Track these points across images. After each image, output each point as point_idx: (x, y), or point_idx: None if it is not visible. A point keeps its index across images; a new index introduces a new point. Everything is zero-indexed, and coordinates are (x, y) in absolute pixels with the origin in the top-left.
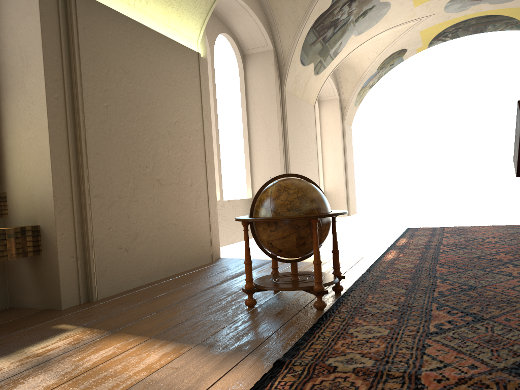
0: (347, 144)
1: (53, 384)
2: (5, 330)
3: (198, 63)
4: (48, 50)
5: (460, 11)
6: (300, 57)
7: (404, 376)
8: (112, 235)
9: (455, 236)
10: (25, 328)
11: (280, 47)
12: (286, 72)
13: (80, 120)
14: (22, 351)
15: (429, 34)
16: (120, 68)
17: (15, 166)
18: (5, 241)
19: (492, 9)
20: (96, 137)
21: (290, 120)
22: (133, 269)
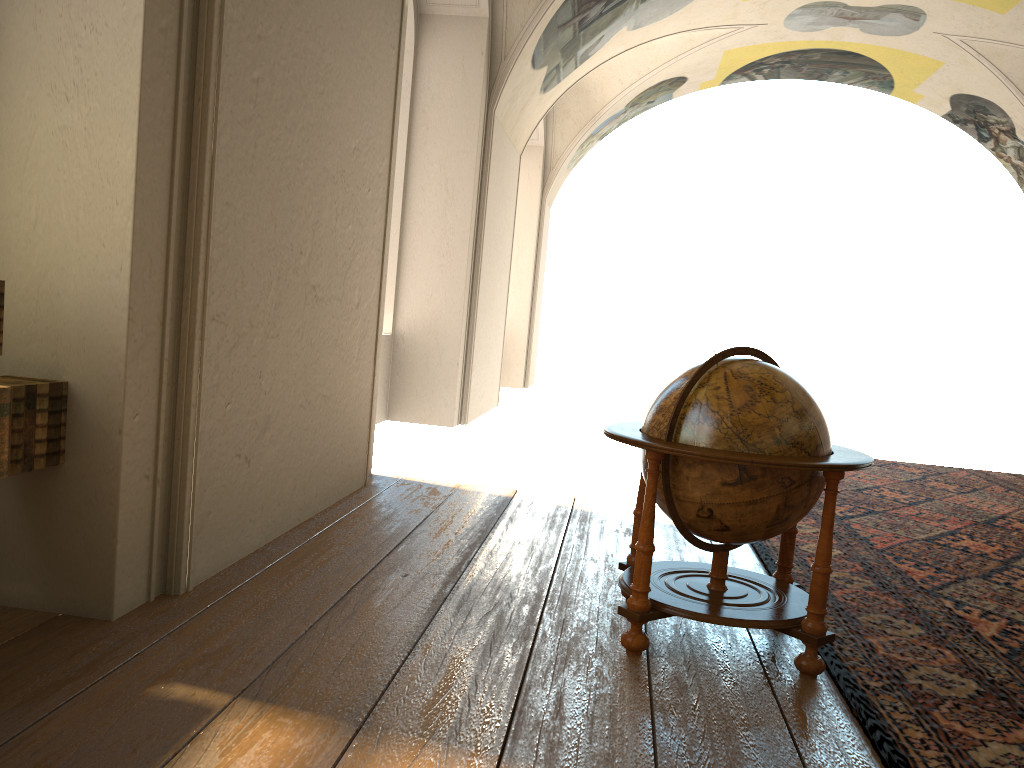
0: (542, 244)
1: None
2: (2, 697)
3: (401, 14)
4: None
5: (808, 31)
6: (534, 49)
7: None
8: (229, 421)
9: None
10: (63, 692)
11: (503, 18)
12: (506, 75)
13: (210, 106)
14: None
15: (736, 61)
16: None
17: (2, 200)
18: None
19: (859, 42)
20: (231, 159)
21: (492, 179)
22: (252, 507)
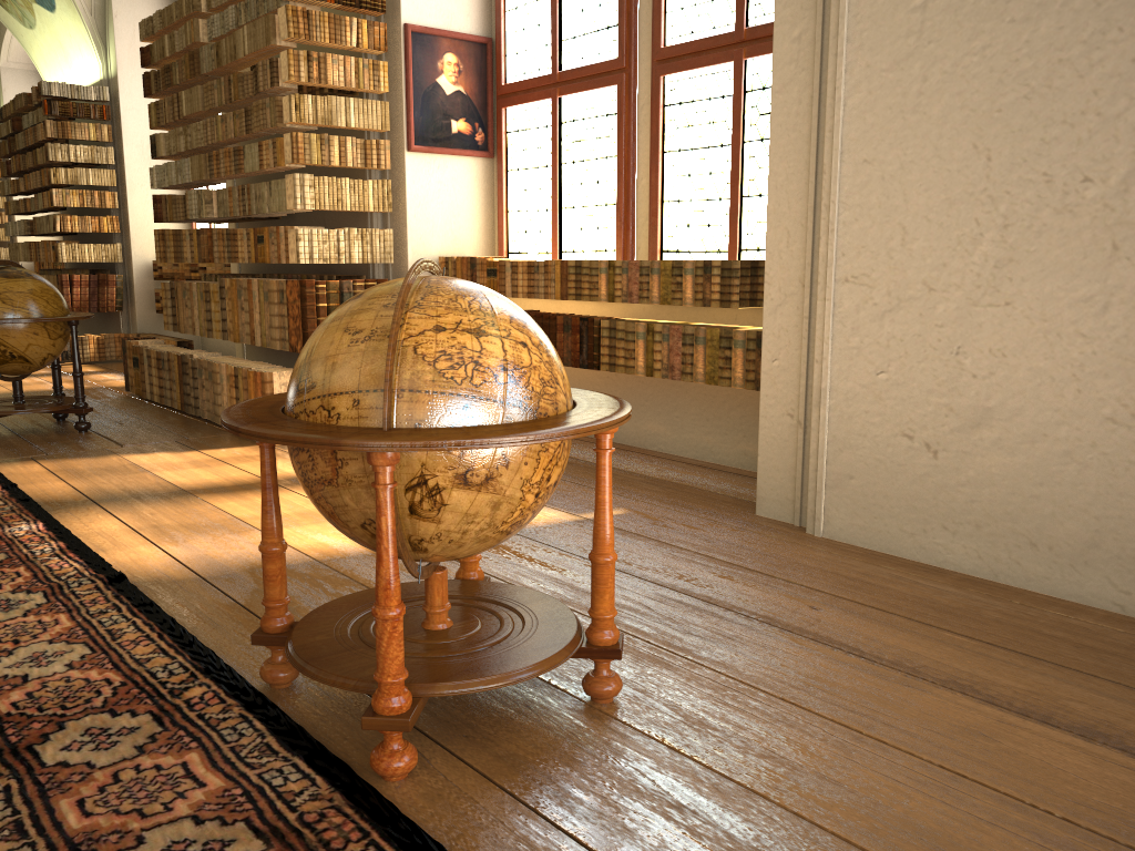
0: None
1: None
2: (648, 491)
3: None
4: None
5: None
6: None
7: None
8: (884, 392)
9: None
10: (641, 498)
11: None
12: None
13: (828, 78)
14: None
15: None
16: None
17: None
18: (727, 352)
19: None
20: (871, 114)
21: None
22: (948, 513)
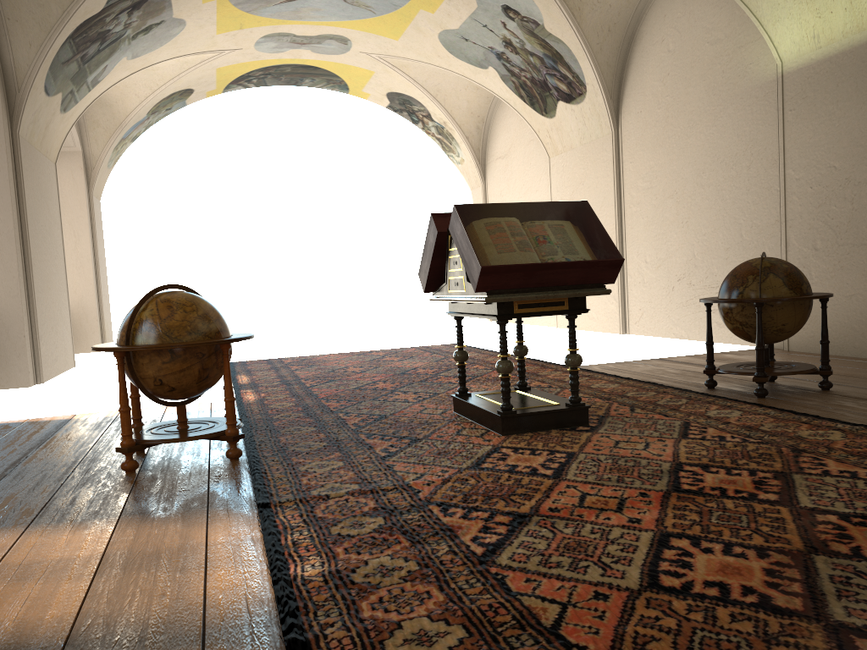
0: (97, 231)
1: None
2: None
3: None
4: None
5: (275, 52)
6: (45, 82)
7: (397, 487)
8: None
9: (308, 368)
10: None
11: (11, 60)
12: (23, 104)
13: None
14: None
15: (229, 75)
16: None
17: None
18: None
19: (314, 59)
20: None
21: (28, 186)
22: None
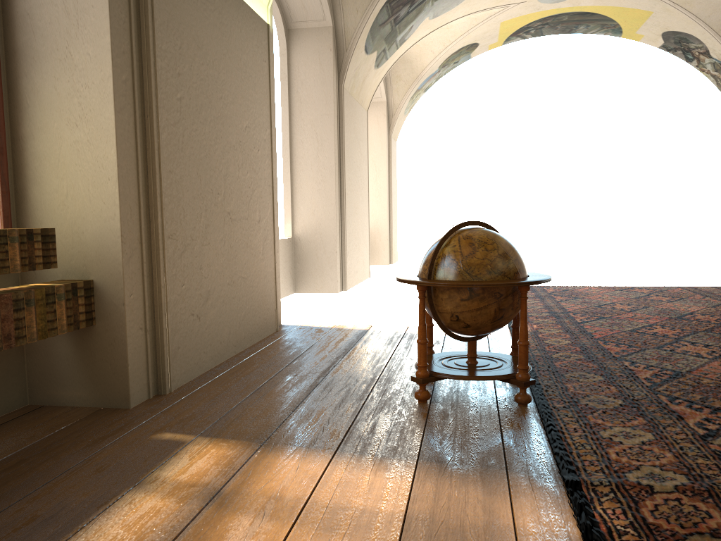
0: (392, 167)
1: (278, 529)
2: (77, 444)
3: (268, 40)
4: (115, 3)
5: (555, 2)
6: (365, 42)
7: None
8: (185, 295)
9: (572, 301)
10: (107, 440)
11: (342, 25)
12: (348, 61)
13: (154, 118)
14: (154, 479)
15: (510, 28)
16: (193, 41)
17: (48, 184)
18: (55, 305)
19: (592, 5)
20: (169, 146)
21: (347, 130)
22: (204, 345)
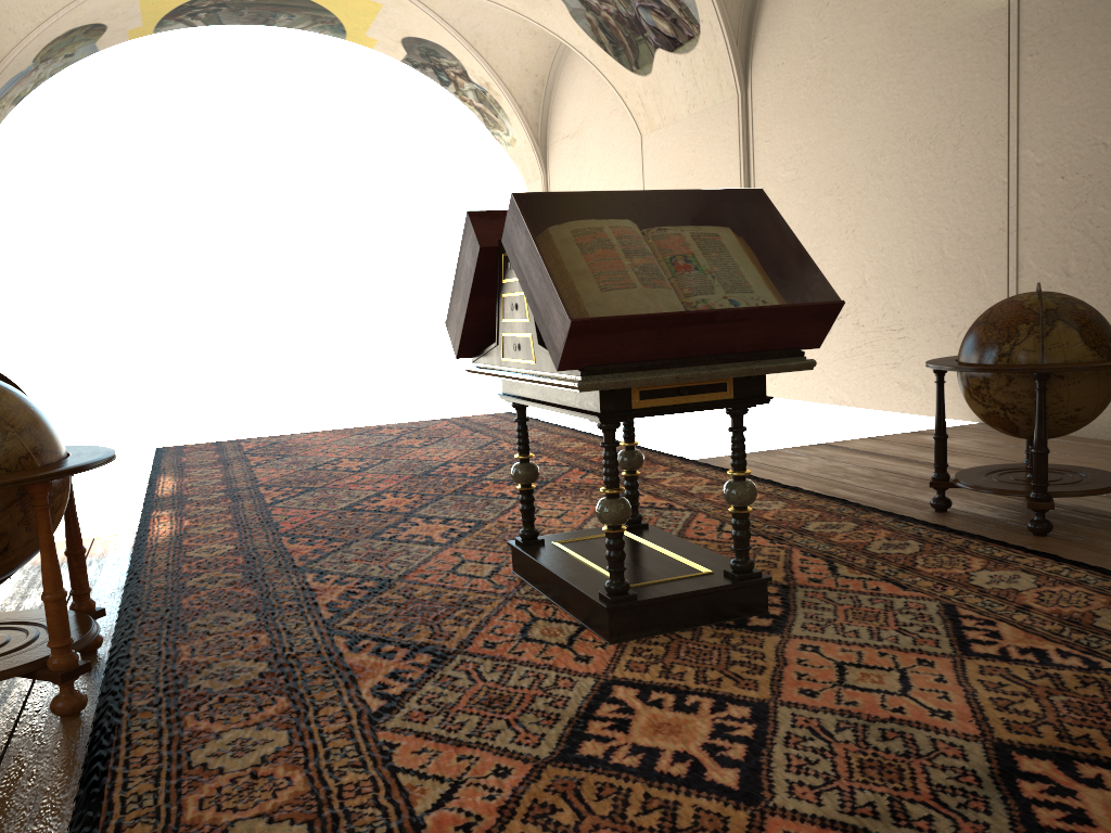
0: None
1: None
2: None
3: None
4: None
5: None
6: None
7: None
8: None
9: (276, 462)
10: None
11: None
12: None
13: None
14: None
15: (160, 4)
16: None
17: None
18: None
19: None
20: None
21: None
22: None
